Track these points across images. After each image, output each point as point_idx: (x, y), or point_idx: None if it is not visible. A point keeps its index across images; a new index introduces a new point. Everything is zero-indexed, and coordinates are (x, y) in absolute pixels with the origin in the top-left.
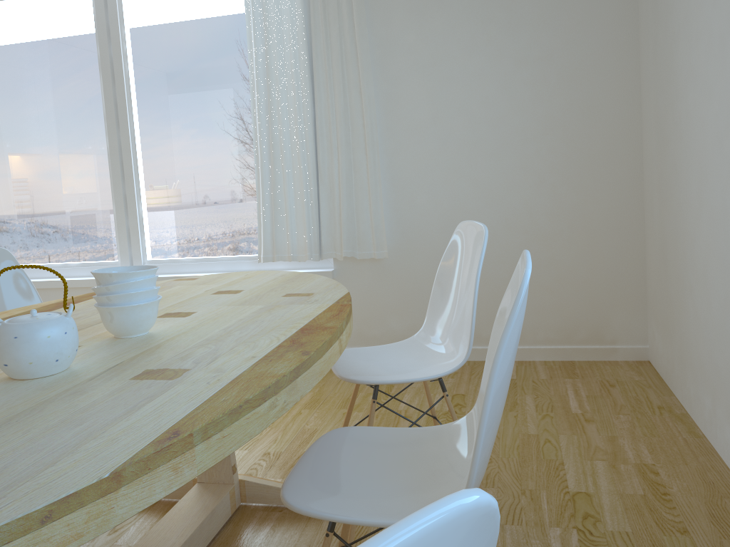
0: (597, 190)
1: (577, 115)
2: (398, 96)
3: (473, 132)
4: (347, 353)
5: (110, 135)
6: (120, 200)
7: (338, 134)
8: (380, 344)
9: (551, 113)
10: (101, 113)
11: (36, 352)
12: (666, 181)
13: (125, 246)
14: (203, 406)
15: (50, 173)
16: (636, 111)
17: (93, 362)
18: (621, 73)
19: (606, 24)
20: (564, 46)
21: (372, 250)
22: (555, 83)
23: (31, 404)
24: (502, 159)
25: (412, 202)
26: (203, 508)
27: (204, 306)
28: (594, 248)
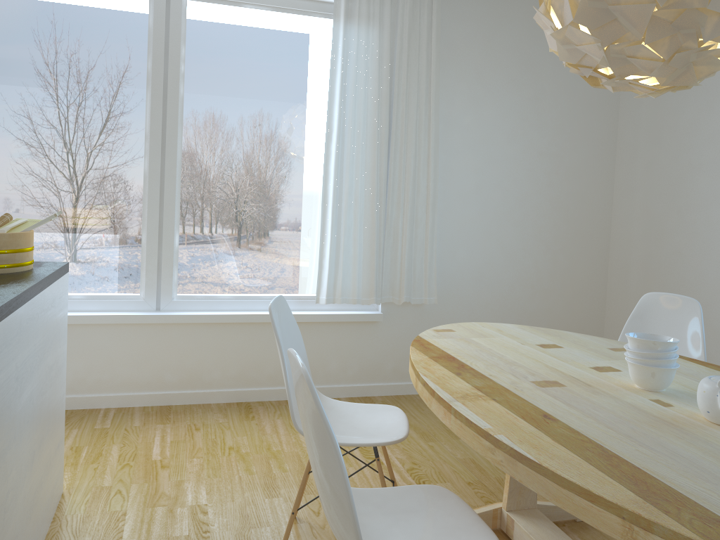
0: (581, 258)
1: (575, 201)
2: (452, 166)
3: (505, 204)
4: None
5: (153, 157)
6: (155, 229)
7: (408, 192)
8: None
9: (558, 197)
10: (140, 131)
11: None
12: (660, 260)
13: (153, 279)
14: None
15: (58, 188)
16: (610, 204)
17: None
18: (604, 175)
19: (598, 138)
20: (571, 149)
21: (423, 296)
22: (563, 175)
23: None
24: (522, 228)
25: (453, 256)
26: (552, 529)
27: (593, 360)
28: (575, 302)
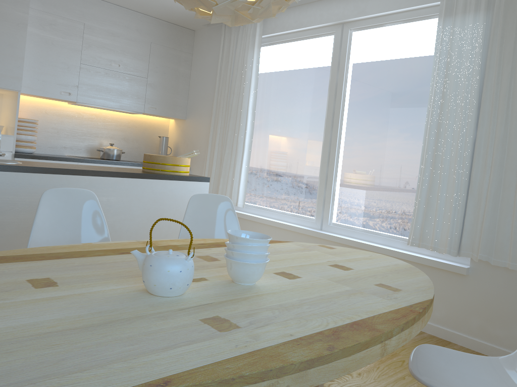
0: None
1: None
2: None
3: None
4: (431, 349)
5: (326, 133)
6: (323, 177)
7: (494, 155)
8: (500, 344)
9: None
10: (324, 118)
11: (159, 279)
12: None
13: (320, 209)
14: (209, 366)
15: (287, 152)
16: None
17: (198, 296)
18: None
19: None
20: None
21: (507, 260)
22: None
23: (131, 315)
24: None
25: None
26: None
27: (312, 274)
28: None
